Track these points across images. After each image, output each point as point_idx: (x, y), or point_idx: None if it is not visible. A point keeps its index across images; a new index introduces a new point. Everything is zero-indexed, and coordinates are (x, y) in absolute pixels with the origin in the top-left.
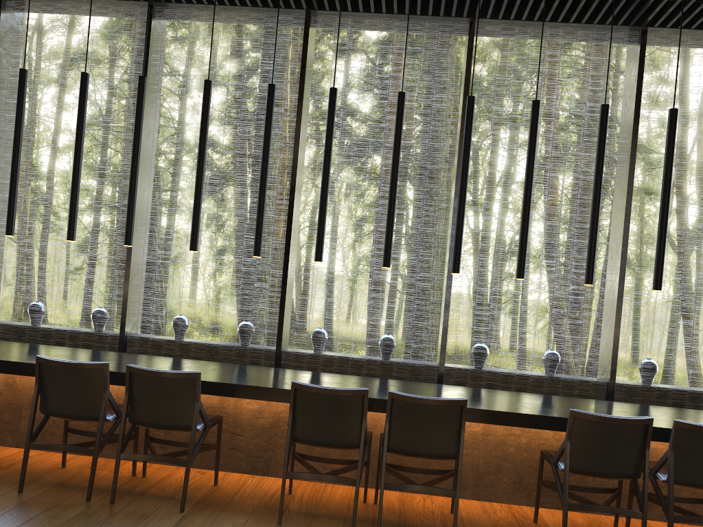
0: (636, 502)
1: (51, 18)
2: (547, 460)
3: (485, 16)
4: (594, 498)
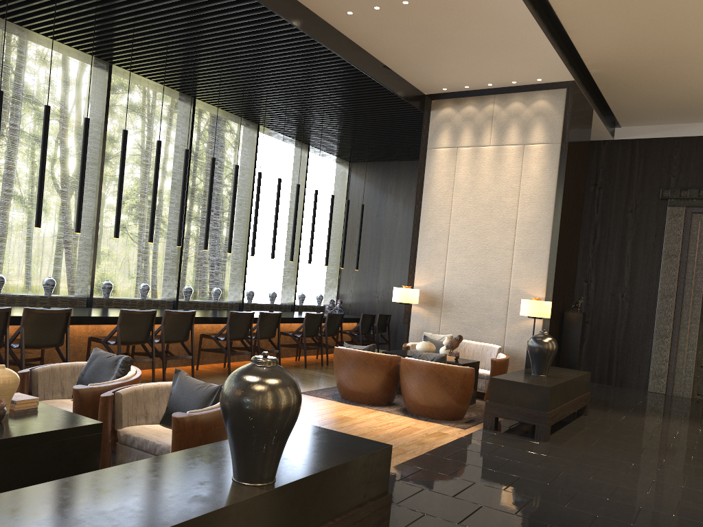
0: (221, 355)
1: None
2: (209, 338)
3: (119, 65)
4: (206, 356)
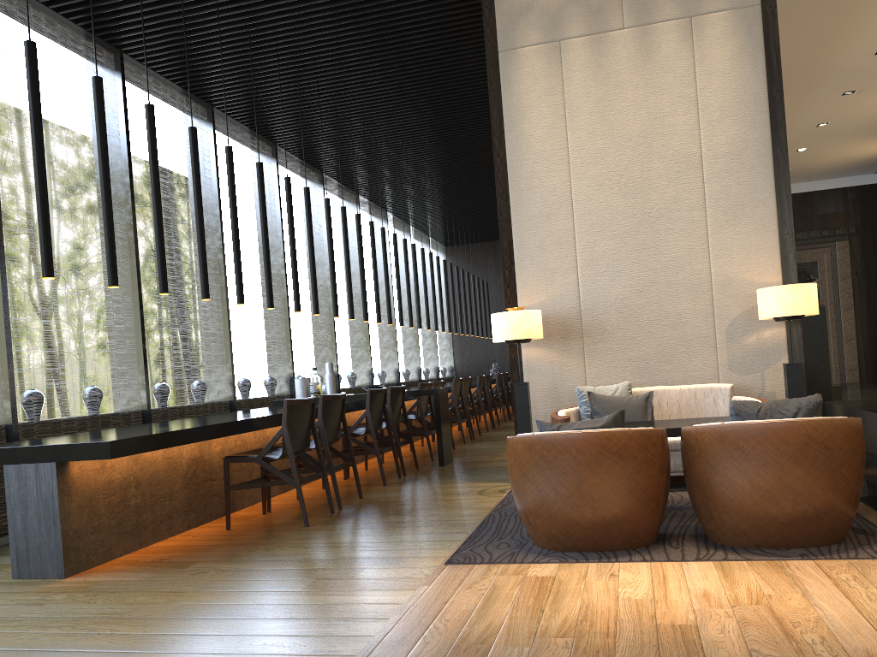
0: None
1: (232, 137)
2: None
3: (362, 195)
4: None
